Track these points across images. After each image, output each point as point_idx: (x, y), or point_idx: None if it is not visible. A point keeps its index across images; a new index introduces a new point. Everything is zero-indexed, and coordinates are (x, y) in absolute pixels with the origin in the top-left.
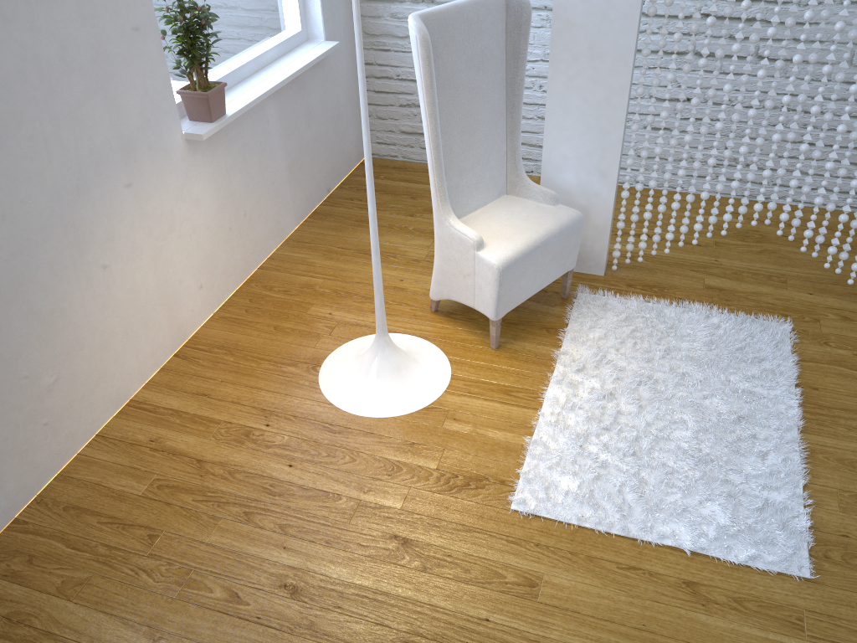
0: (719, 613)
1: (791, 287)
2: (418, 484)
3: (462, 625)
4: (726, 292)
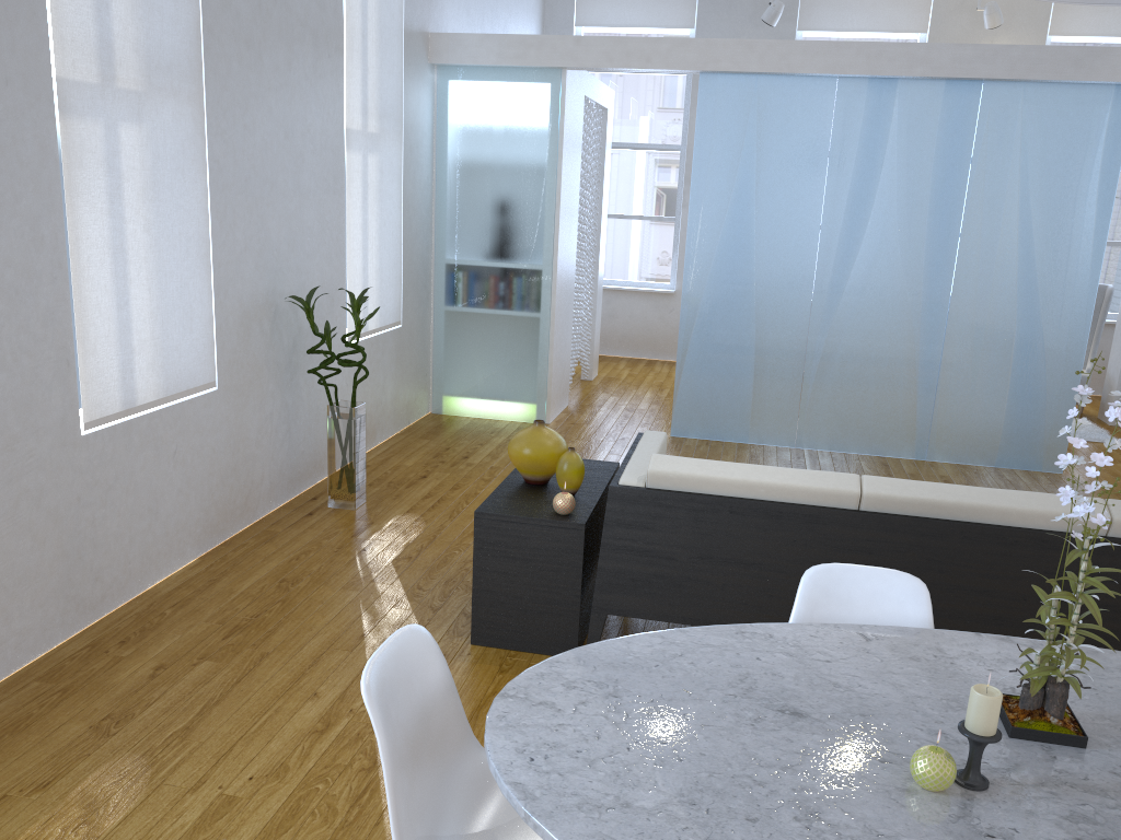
0: None
1: None
2: None
3: None
4: None
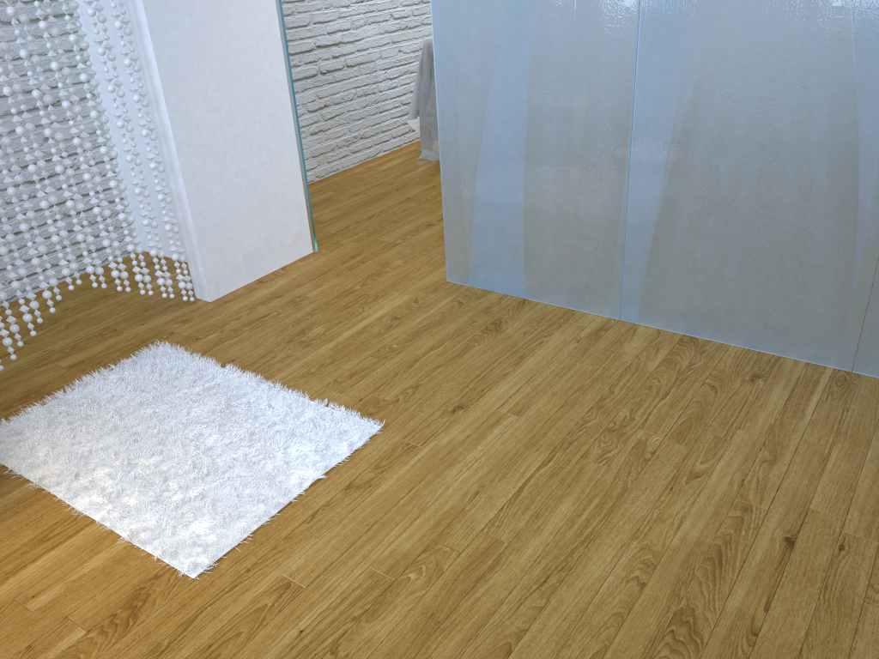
0: (381, 480)
1: (125, 329)
2: (94, 654)
3: (296, 654)
4: (89, 360)
